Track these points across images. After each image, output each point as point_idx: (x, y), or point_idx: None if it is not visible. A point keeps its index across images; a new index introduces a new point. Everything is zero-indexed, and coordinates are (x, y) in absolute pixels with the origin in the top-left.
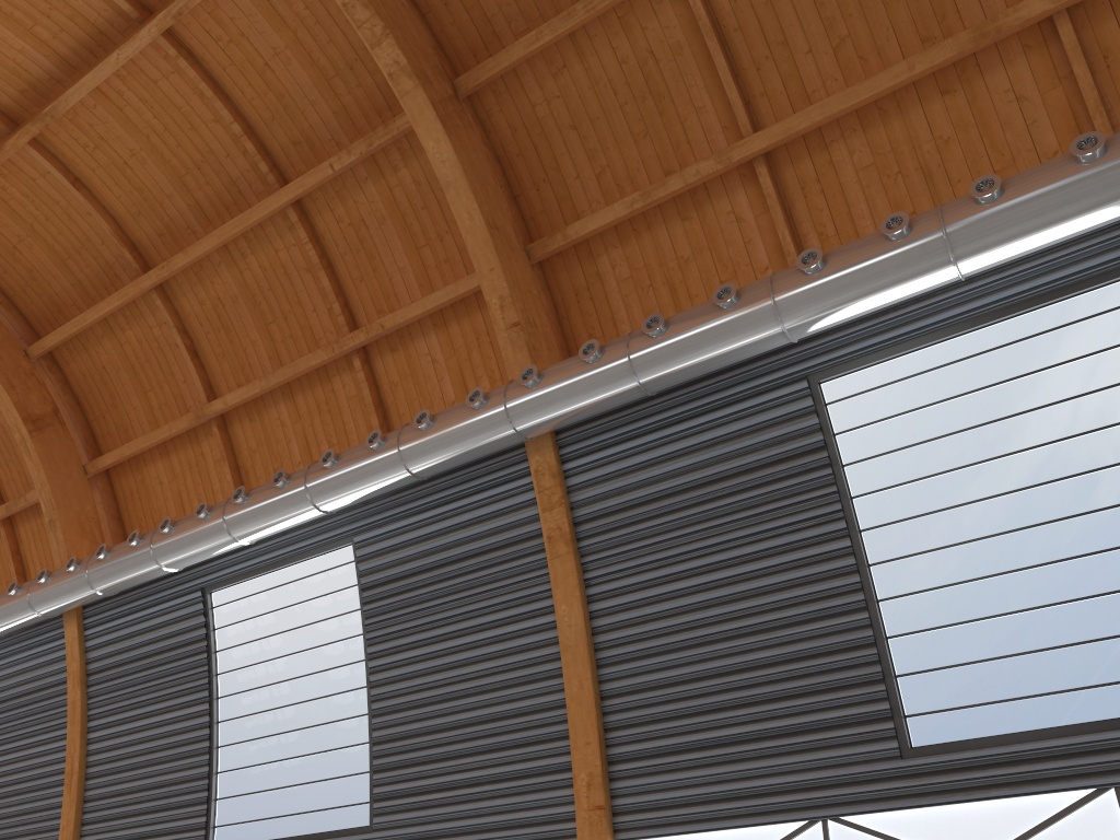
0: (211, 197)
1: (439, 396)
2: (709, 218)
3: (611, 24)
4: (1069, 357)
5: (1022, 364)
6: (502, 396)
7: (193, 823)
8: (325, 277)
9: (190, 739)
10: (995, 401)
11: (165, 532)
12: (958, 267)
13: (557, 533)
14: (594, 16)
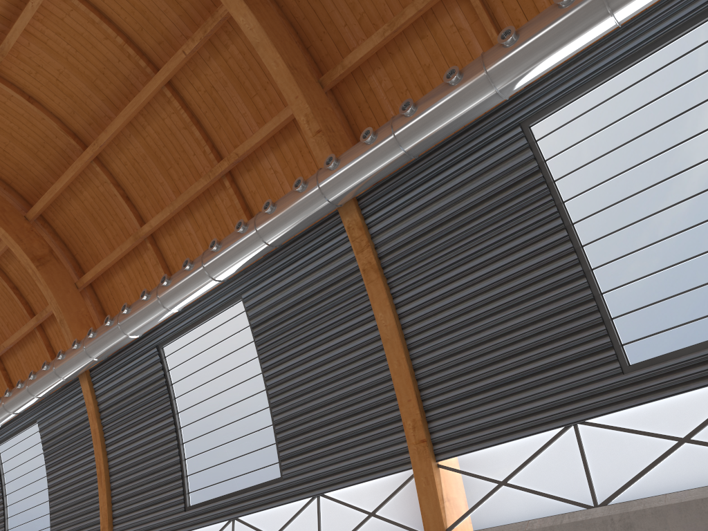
0: (115, 91)
1: (282, 195)
2: (438, 33)
3: None
4: (707, 67)
5: (672, 81)
6: (315, 179)
7: (175, 492)
8: (196, 130)
9: (166, 441)
10: (657, 112)
11: (125, 312)
12: (614, 16)
13: (368, 266)
14: None
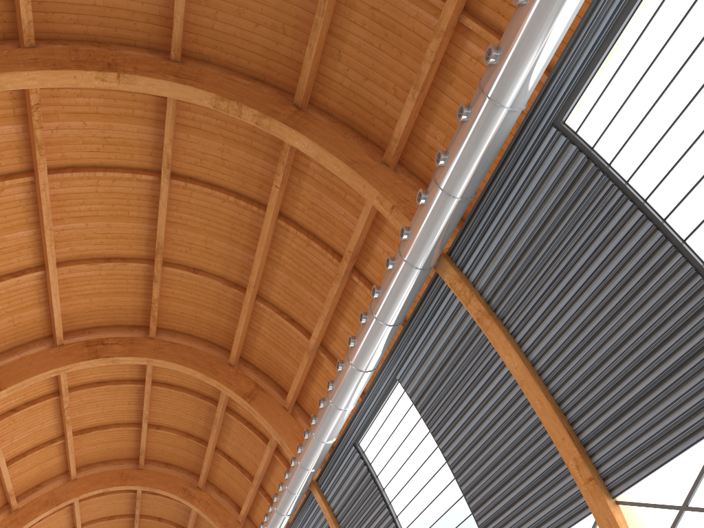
0: (247, 238)
1: None
2: (462, 71)
3: (344, 11)
4: None
5: (678, 12)
6: (398, 253)
7: None
8: (314, 243)
9: None
10: (677, 50)
11: (314, 423)
12: None
13: (480, 314)
14: (330, 15)
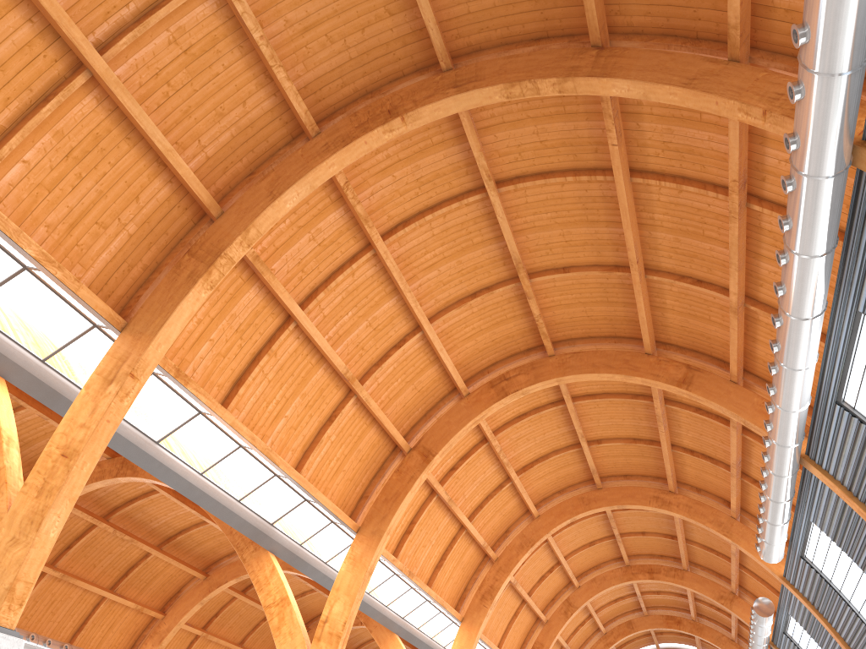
0: (607, 213)
1: None
2: None
3: None
4: None
5: None
6: (793, 169)
7: None
8: (687, 187)
9: None
10: None
11: (772, 393)
12: None
13: None
14: None
